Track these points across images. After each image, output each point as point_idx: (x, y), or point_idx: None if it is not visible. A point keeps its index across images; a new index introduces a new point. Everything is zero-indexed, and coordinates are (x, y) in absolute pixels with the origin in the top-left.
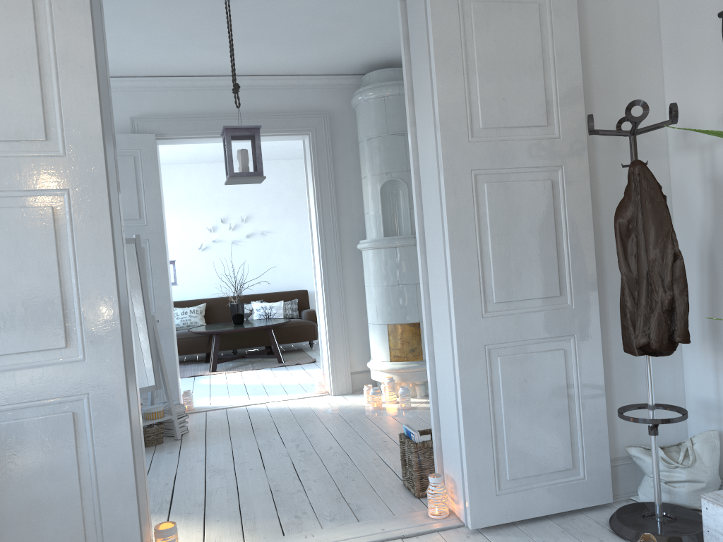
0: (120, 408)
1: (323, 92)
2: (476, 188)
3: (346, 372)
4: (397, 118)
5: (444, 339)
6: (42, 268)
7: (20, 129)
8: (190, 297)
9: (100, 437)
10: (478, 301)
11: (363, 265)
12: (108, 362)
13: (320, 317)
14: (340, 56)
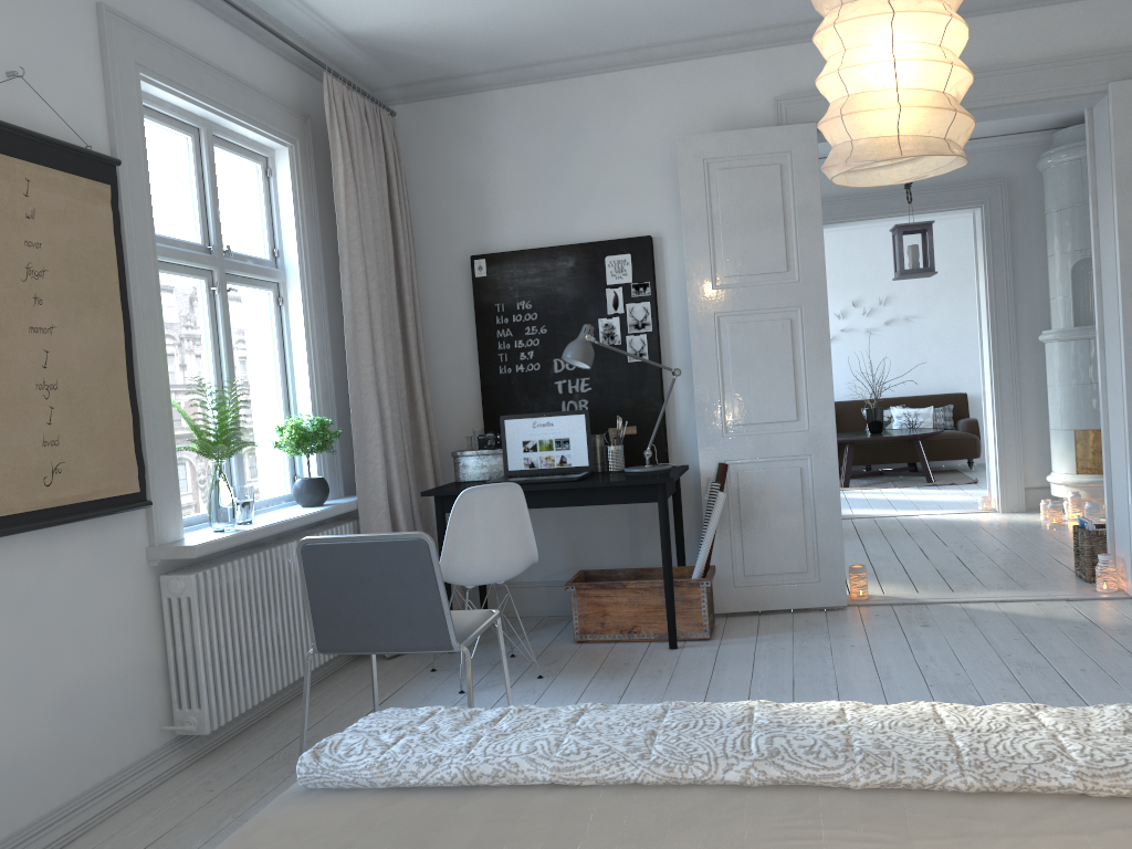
0: (832, 467)
1: (1001, 154)
2: None
3: (1018, 487)
4: None
5: (1118, 428)
6: (782, 363)
7: (770, 265)
8: None
9: (818, 487)
10: None
11: (1046, 360)
12: (825, 433)
13: (987, 421)
14: (1024, 117)
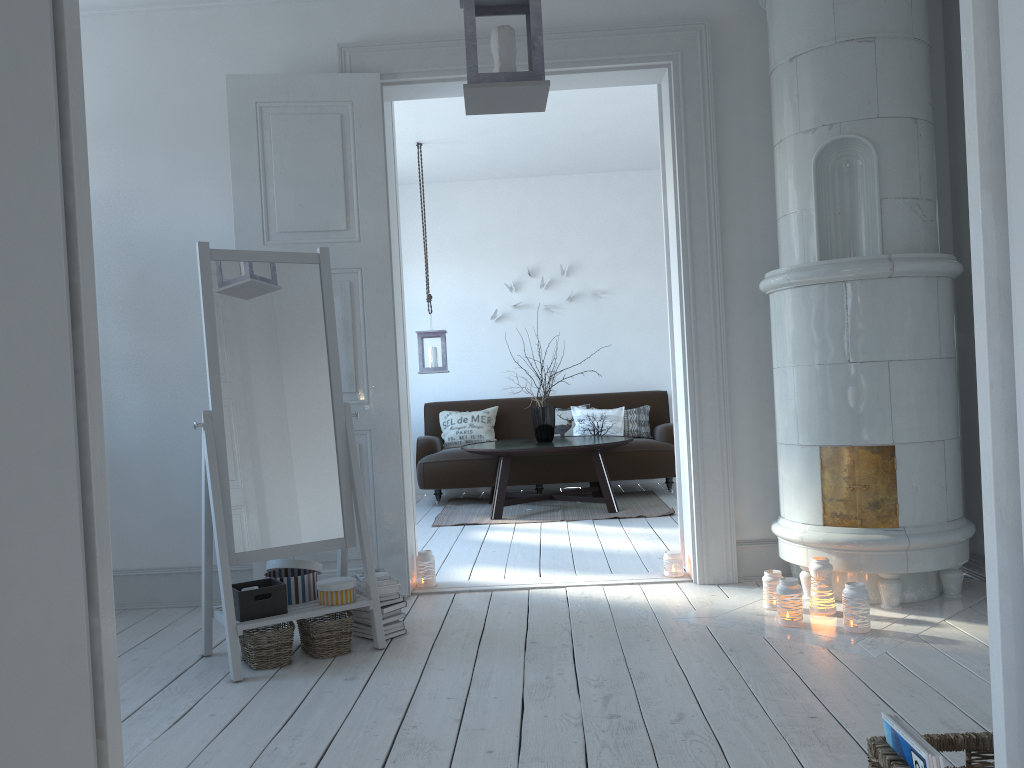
0: None
1: None
2: None
3: (727, 541)
4: (858, 5)
5: None
6: None
7: None
8: (475, 396)
9: None
10: None
11: (772, 323)
12: None
13: (679, 428)
14: None
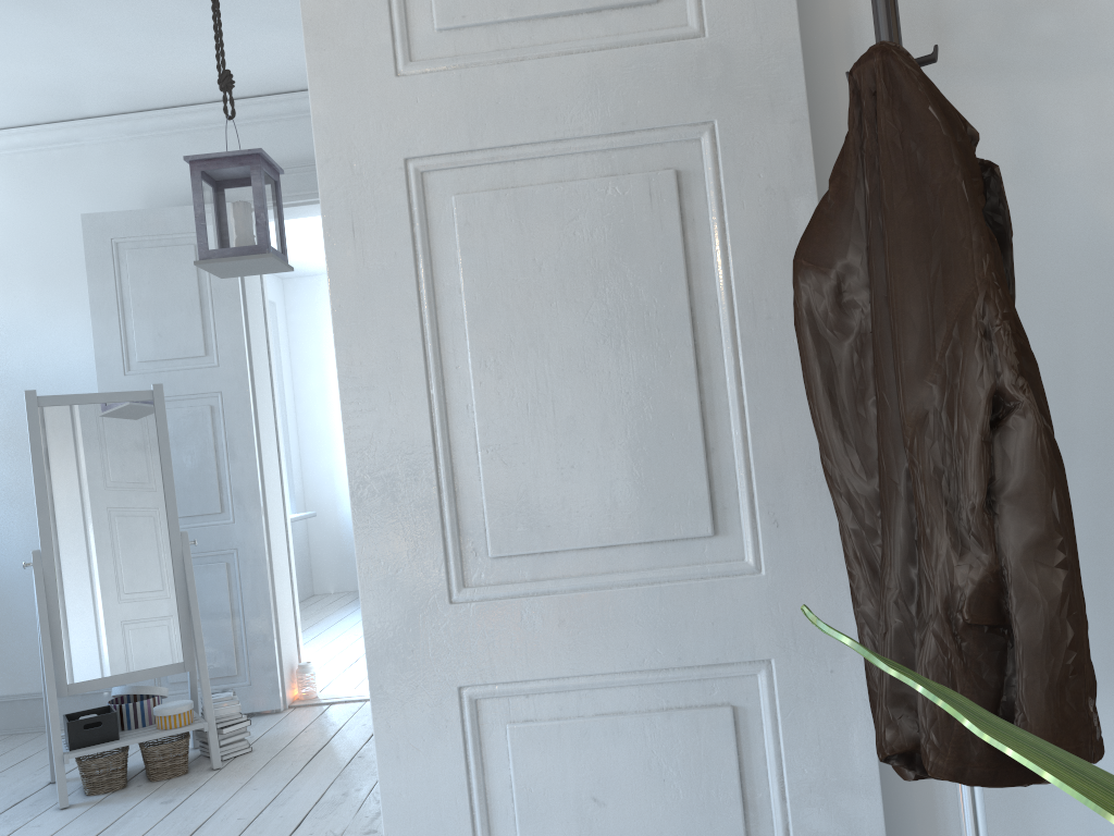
0: None
1: None
2: (424, 211)
3: None
4: None
5: None
6: None
7: None
8: None
9: None
10: (435, 554)
11: None
12: None
13: None
14: None
